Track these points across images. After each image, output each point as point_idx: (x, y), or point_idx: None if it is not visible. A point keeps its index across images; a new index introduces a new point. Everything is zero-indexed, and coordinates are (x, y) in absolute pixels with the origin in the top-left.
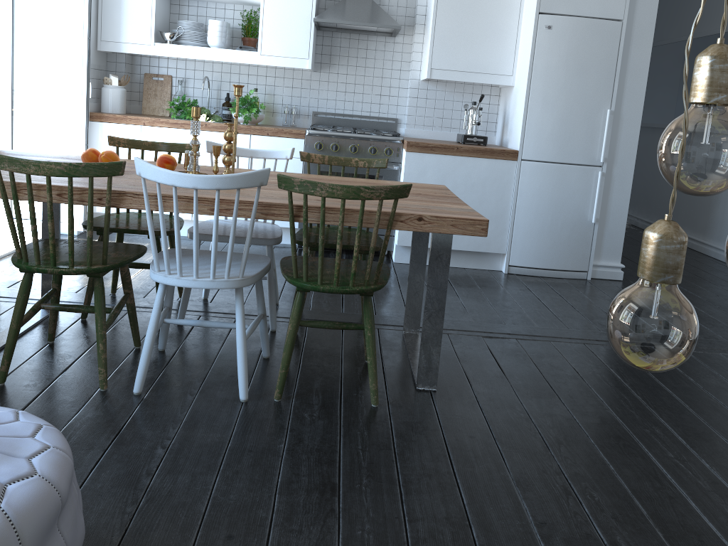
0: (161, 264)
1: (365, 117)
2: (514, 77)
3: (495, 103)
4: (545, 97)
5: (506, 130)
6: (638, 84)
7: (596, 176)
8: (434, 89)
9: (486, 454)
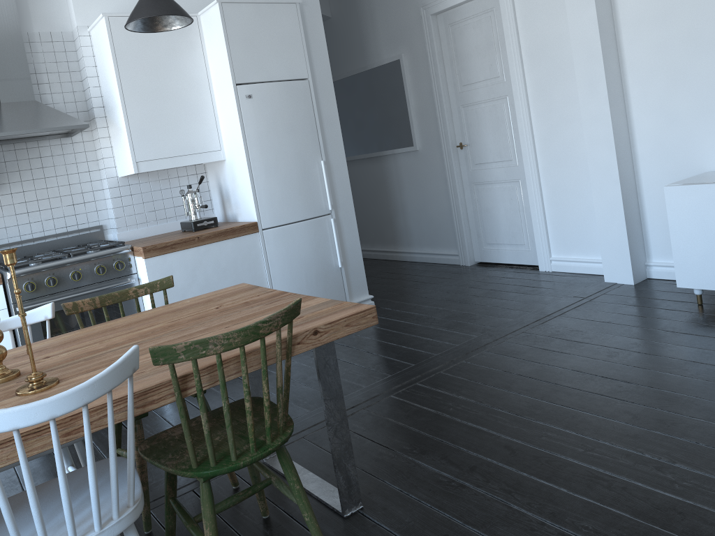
0: None
1: (62, 235)
2: (223, 150)
3: (204, 180)
4: (266, 163)
5: (229, 204)
6: (335, 132)
7: (330, 224)
8: (137, 183)
9: None
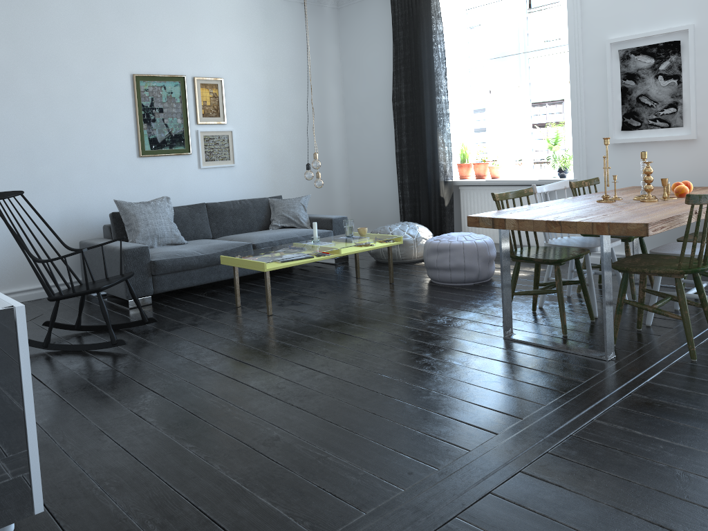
0: (582, 237)
1: None
2: None
3: None
4: None
5: None
6: None
7: None
8: None
9: (432, 329)
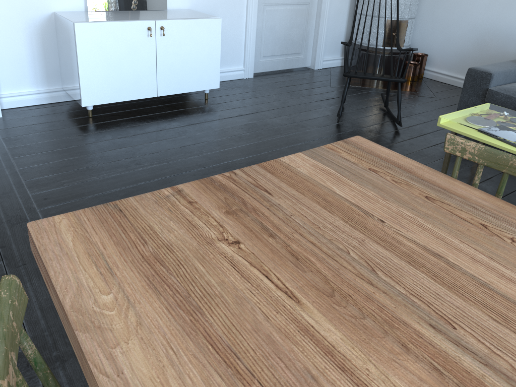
0: None
1: None
2: None
3: None
4: None
5: None
6: None
7: None
8: None
9: None
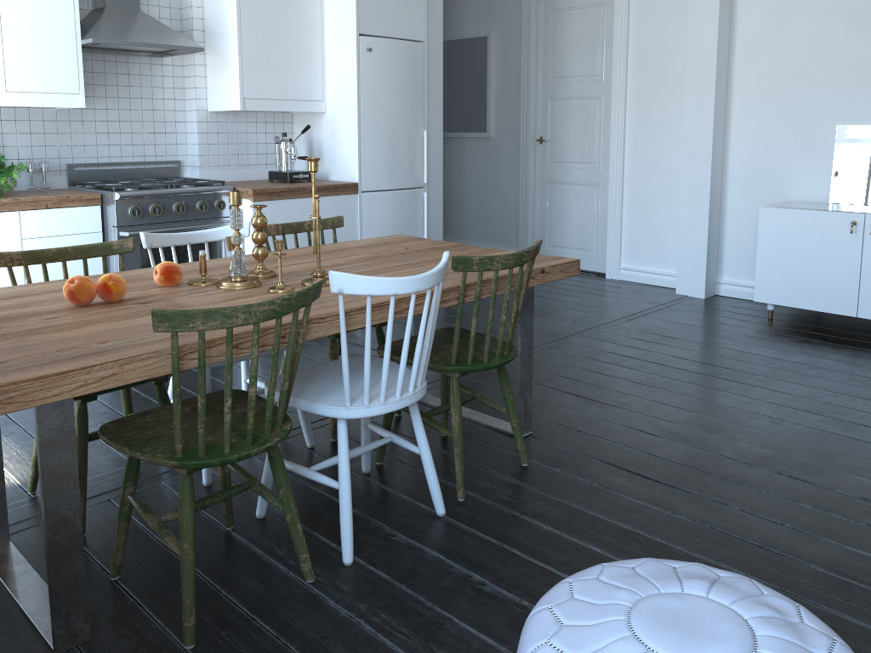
0: (322, 398)
1: (140, 164)
2: (325, 102)
3: (290, 131)
4: (375, 123)
5: (320, 161)
6: (437, 103)
7: (421, 197)
8: (225, 121)
9: (644, 458)
